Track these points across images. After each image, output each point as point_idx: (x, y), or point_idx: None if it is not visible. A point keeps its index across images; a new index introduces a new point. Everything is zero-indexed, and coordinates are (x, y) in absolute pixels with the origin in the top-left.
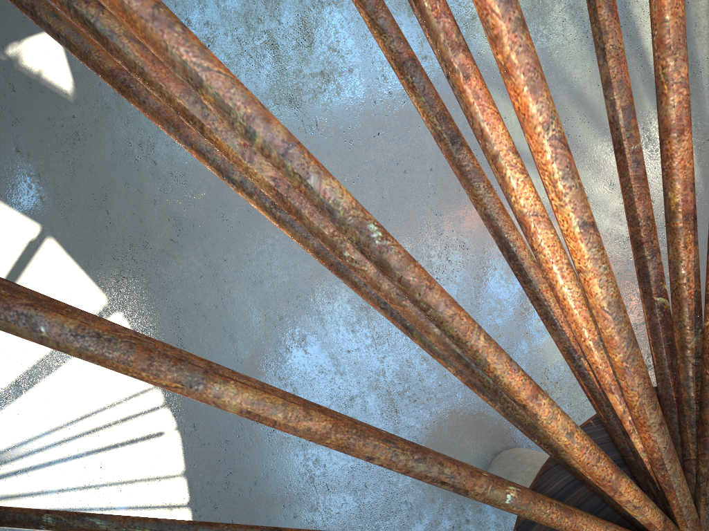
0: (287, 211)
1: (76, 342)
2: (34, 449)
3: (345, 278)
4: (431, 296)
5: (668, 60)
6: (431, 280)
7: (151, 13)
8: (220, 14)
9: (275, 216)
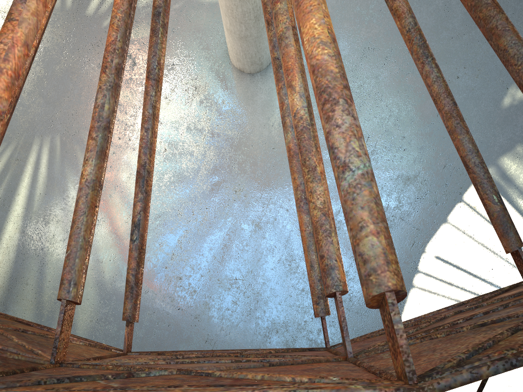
0: None
1: None
2: None
3: None
4: None
5: None
6: None
7: None
8: None
9: None
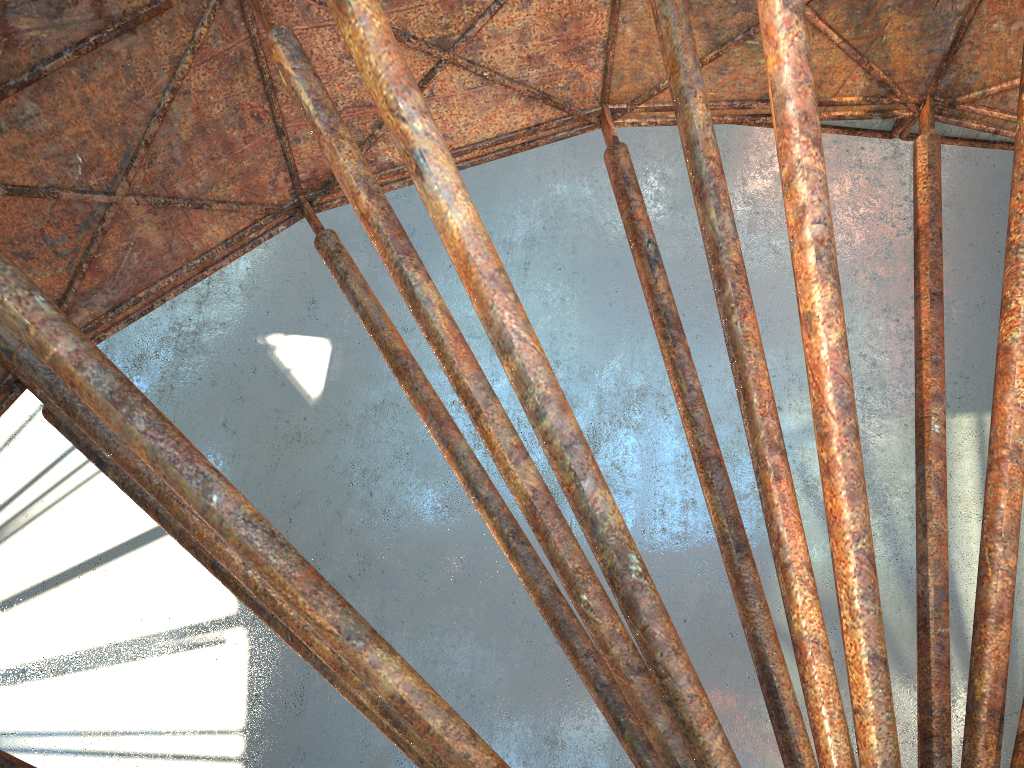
0: (534, 527)
1: (244, 529)
2: (37, 747)
3: (565, 639)
4: (675, 662)
5: (996, 545)
6: (680, 645)
7: (492, 273)
8: (509, 392)
9: (510, 546)
